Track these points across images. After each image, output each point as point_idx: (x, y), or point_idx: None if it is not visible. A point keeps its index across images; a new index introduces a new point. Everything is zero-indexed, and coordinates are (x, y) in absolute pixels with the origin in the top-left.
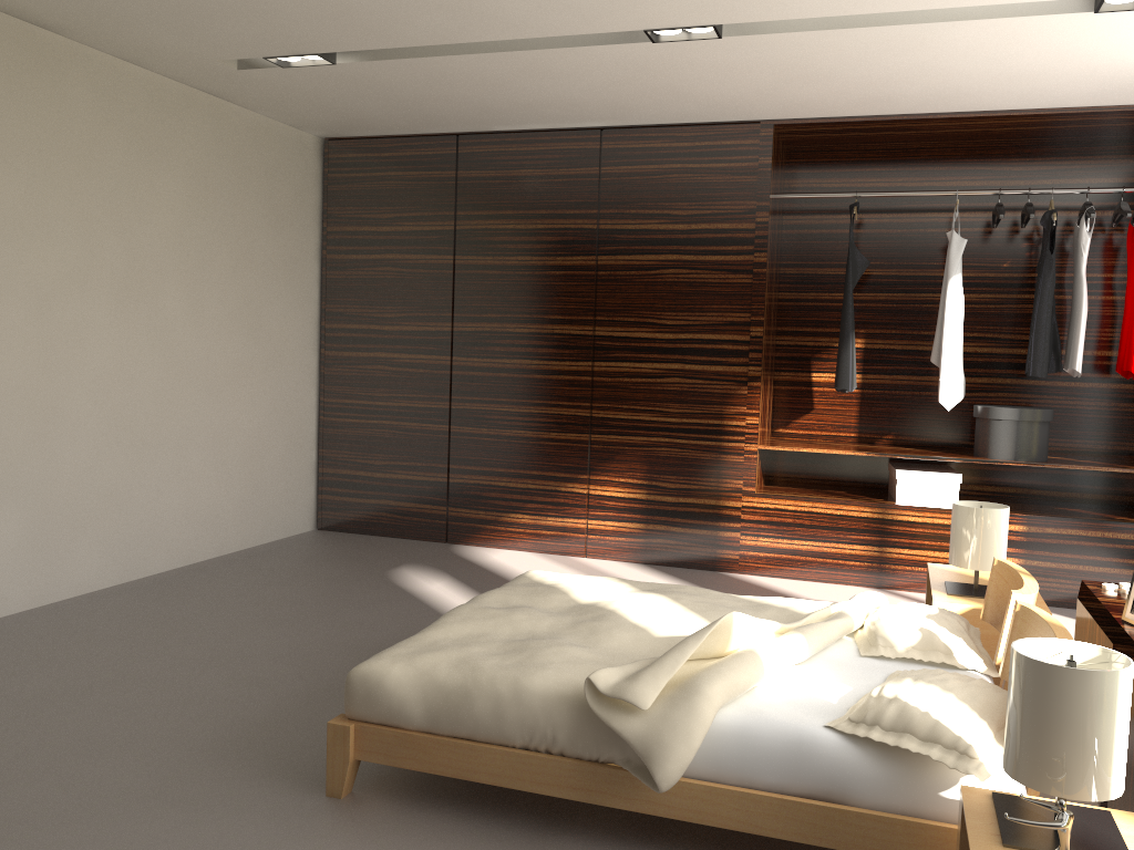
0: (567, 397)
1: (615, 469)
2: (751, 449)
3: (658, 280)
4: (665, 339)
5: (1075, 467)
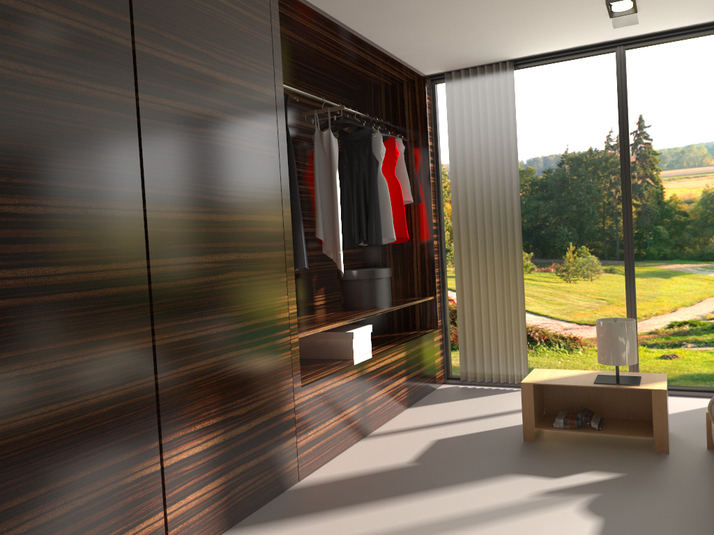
0: (120, 324)
1: (189, 415)
2: (295, 341)
3: (207, 142)
4: (220, 221)
5: (412, 303)
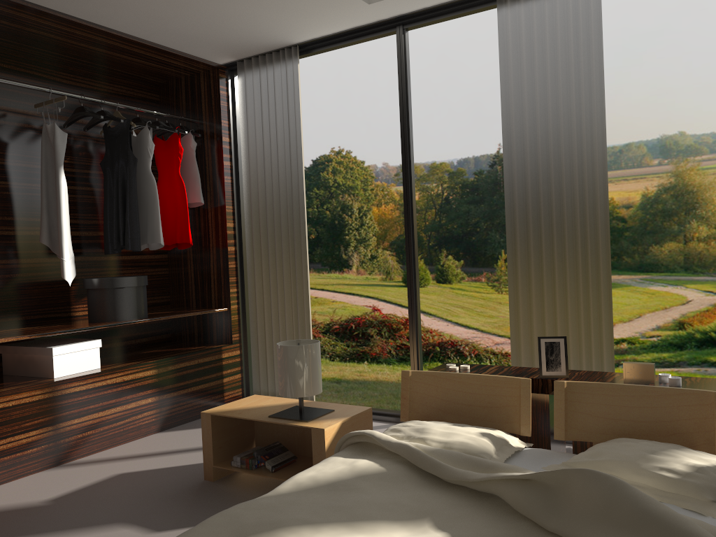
0: None
1: None
2: None
3: None
4: None
5: (178, 316)
